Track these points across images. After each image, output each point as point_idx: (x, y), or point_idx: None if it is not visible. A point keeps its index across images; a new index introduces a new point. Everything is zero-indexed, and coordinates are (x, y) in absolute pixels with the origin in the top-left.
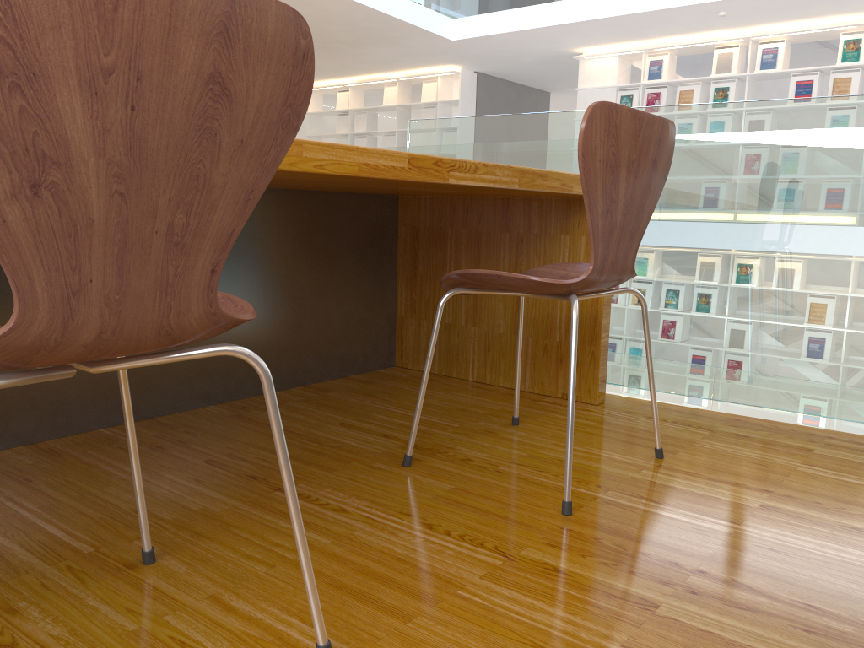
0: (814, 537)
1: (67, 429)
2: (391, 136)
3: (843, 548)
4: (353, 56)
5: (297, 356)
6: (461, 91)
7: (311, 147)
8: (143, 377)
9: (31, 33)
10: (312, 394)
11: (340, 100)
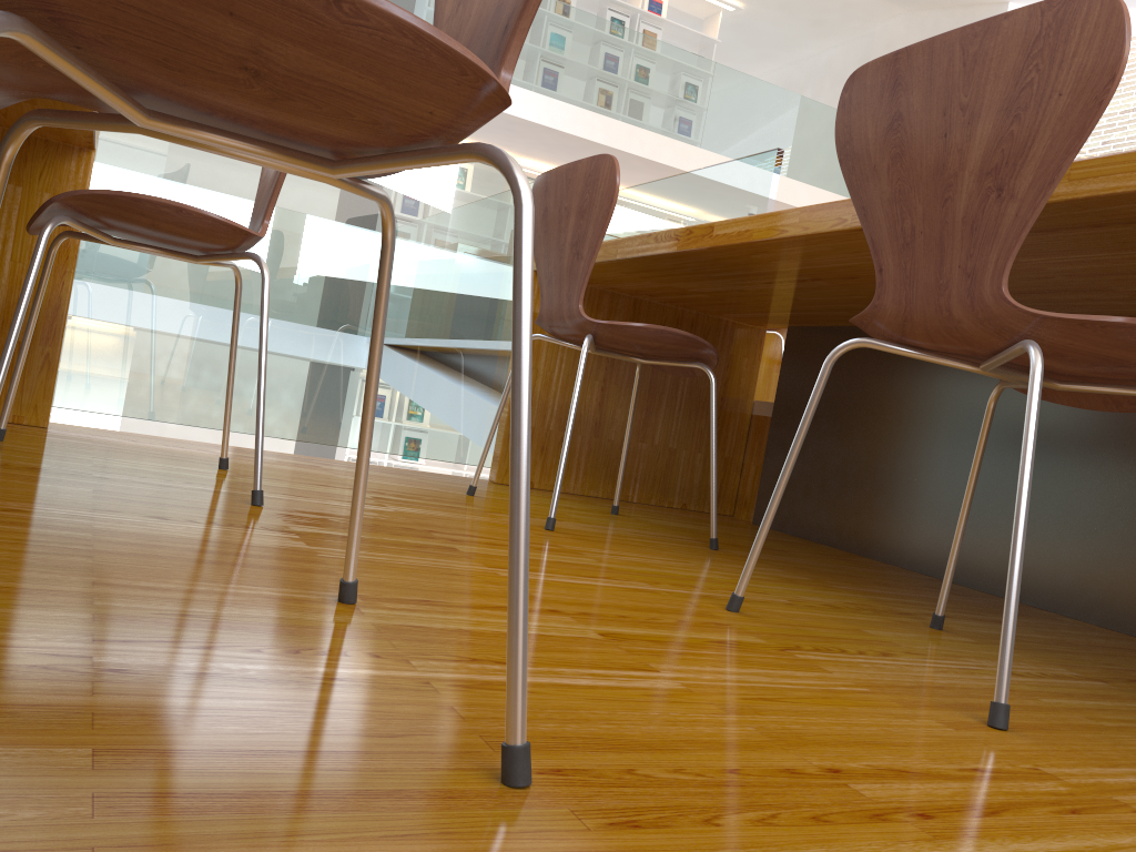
0: (442, 511)
1: None
2: None
3: (467, 515)
4: None
5: None
6: None
7: None
8: None
9: None
10: None
11: None
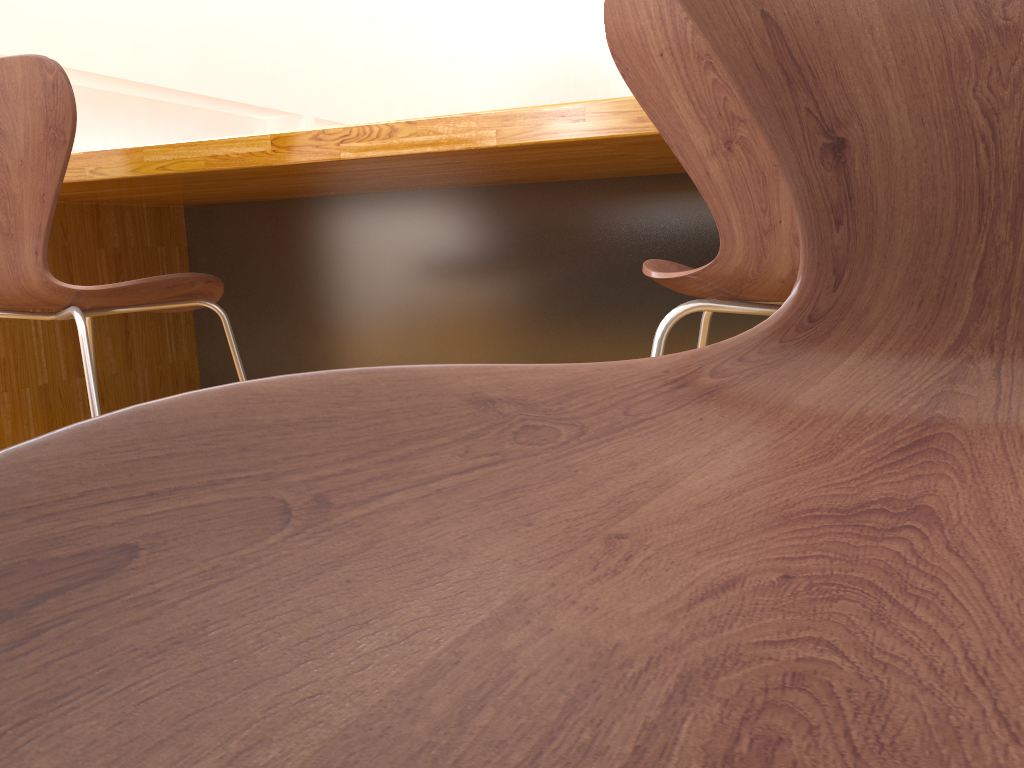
0: None
1: None
2: None
3: None
4: None
5: None
6: None
7: None
8: None
9: None
10: None
11: None
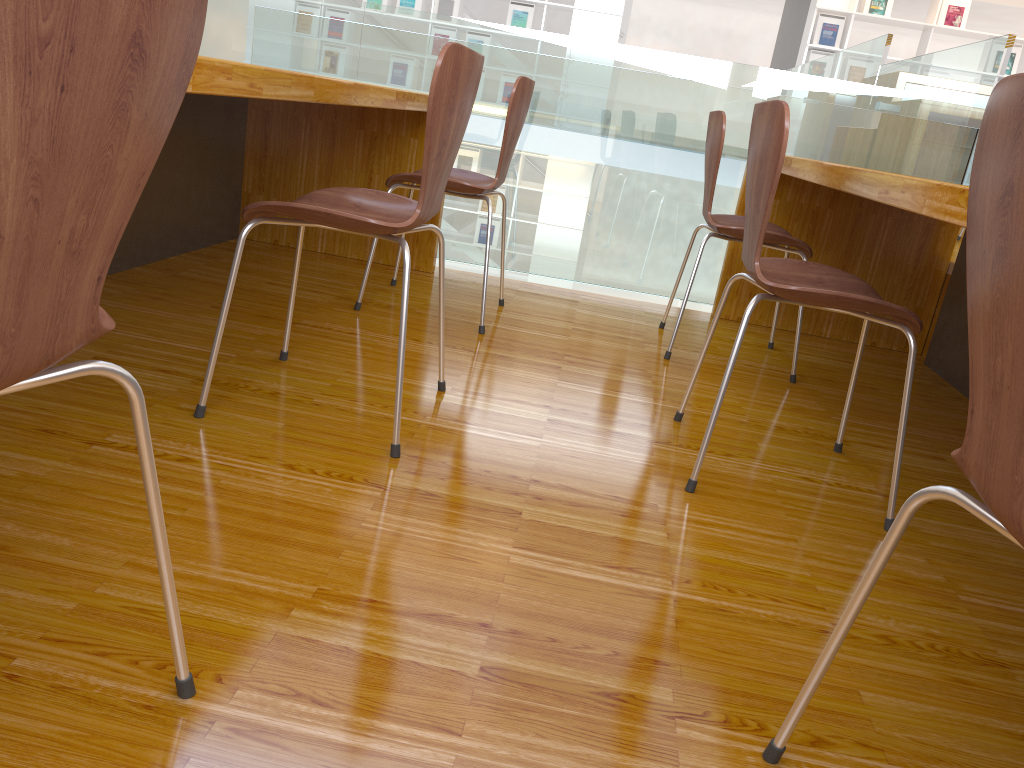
0: (606, 341)
1: None
2: None
3: (620, 345)
4: None
5: (185, 226)
6: None
7: (371, 90)
8: None
9: (457, 92)
10: (207, 260)
11: None
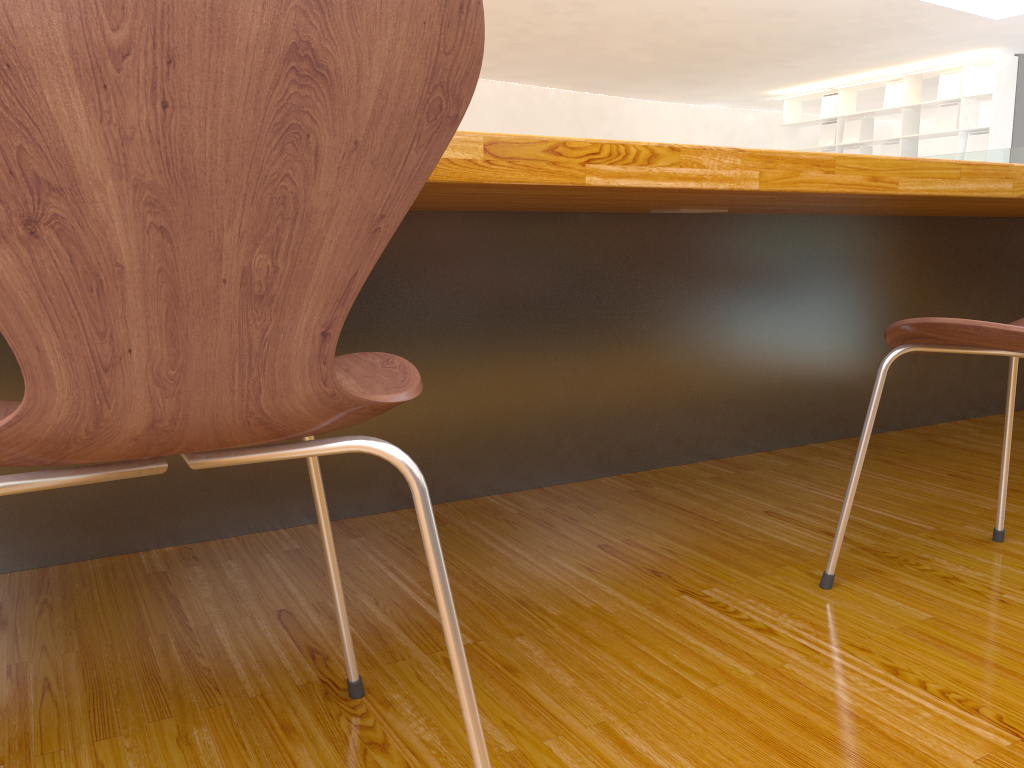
0: None
1: (789, 441)
2: (893, 144)
3: None
4: (855, 52)
5: (962, 388)
6: (995, 81)
7: None
8: (842, 399)
9: None
10: (985, 427)
11: (825, 106)
